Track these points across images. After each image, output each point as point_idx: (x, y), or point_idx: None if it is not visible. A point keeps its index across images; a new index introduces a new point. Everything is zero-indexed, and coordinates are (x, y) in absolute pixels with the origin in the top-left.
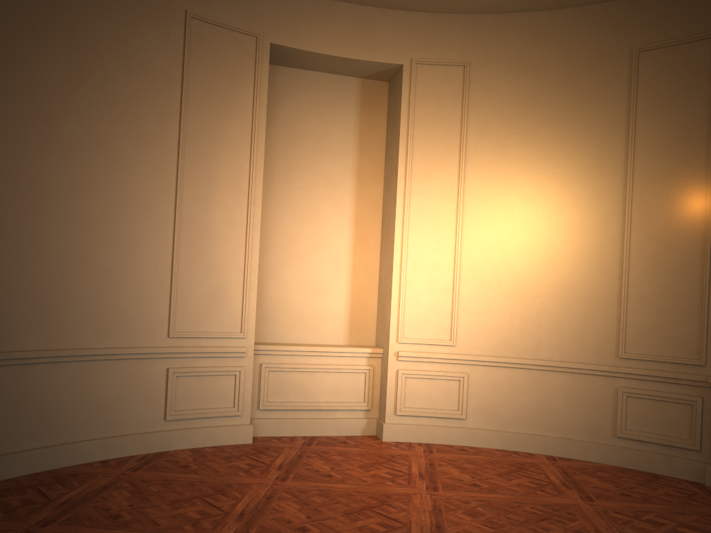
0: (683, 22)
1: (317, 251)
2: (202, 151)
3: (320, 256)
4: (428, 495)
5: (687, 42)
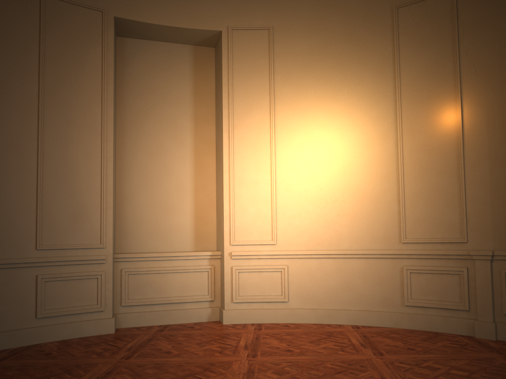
0: None
1: (165, 179)
2: (60, 100)
3: (168, 182)
4: (246, 361)
5: None
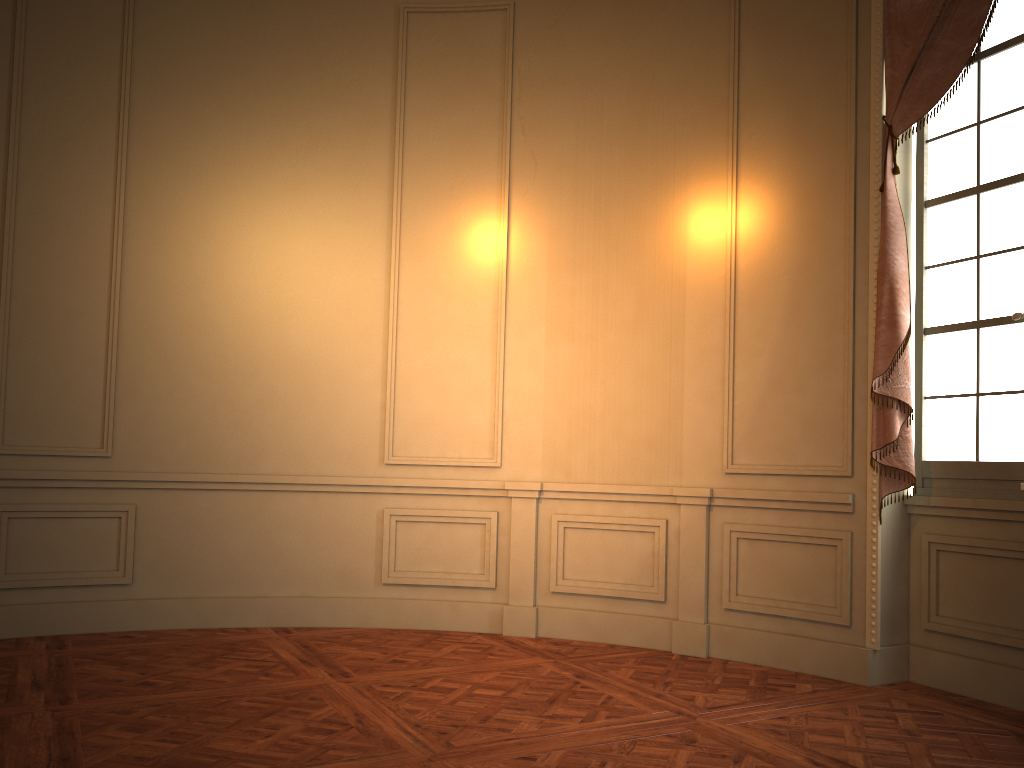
0: None
1: None
2: None
3: None
4: (48, 713)
5: (472, 11)
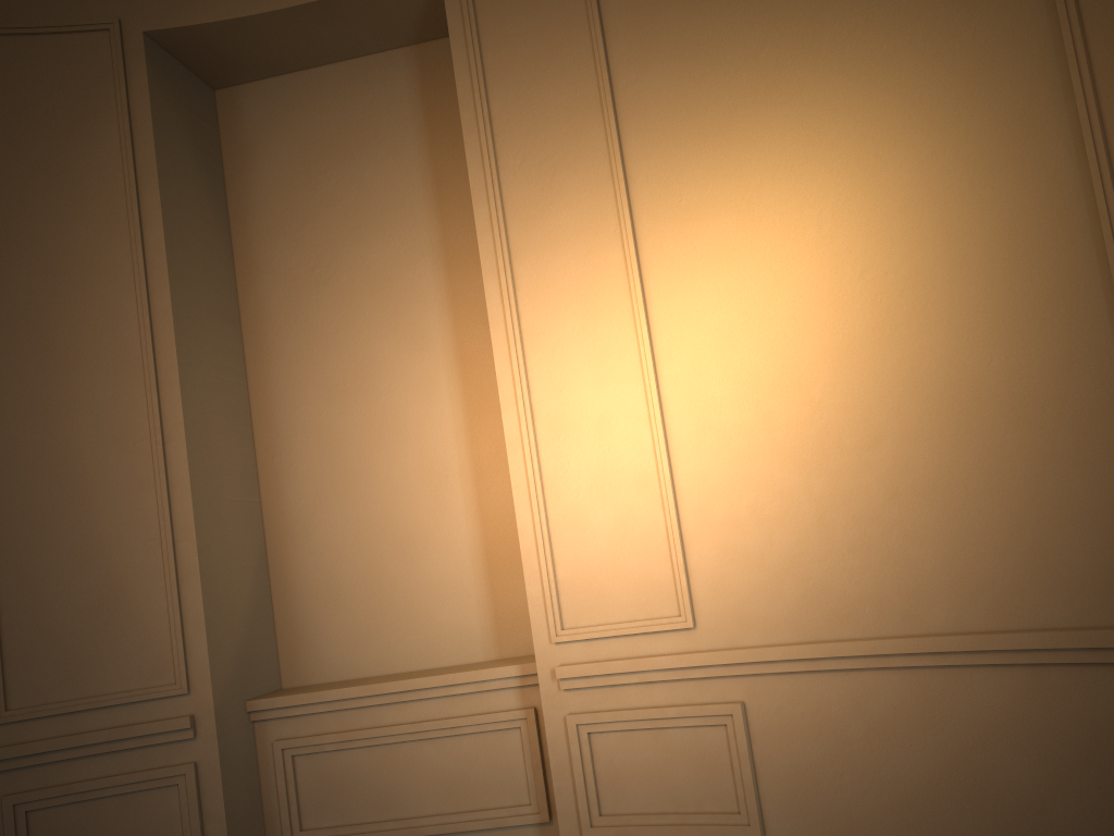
0: None
1: (388, 454)
2: (20, 302)
3: (396, 464)
4: None
5: None
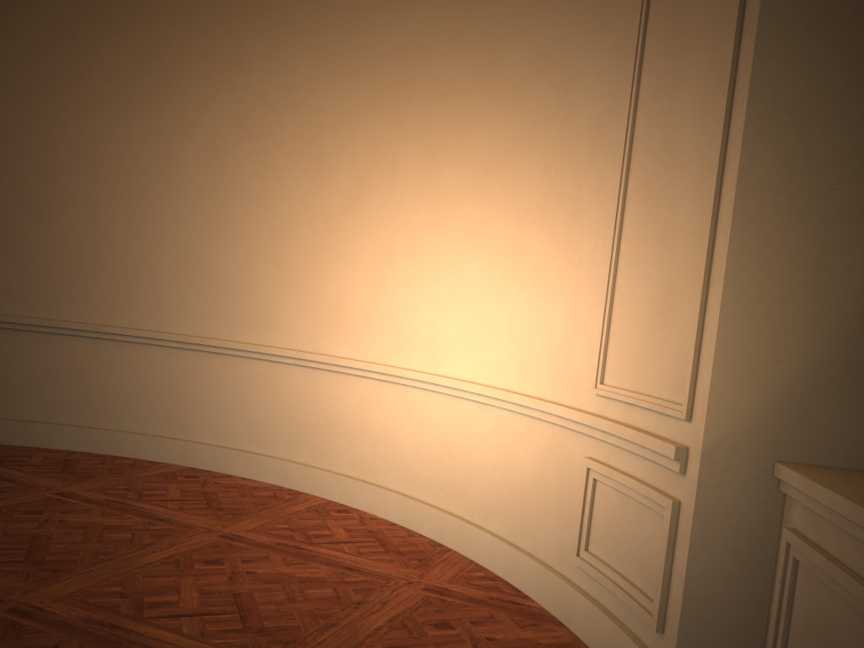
0: None
1: None
2: None
3: None
4: None
5: None
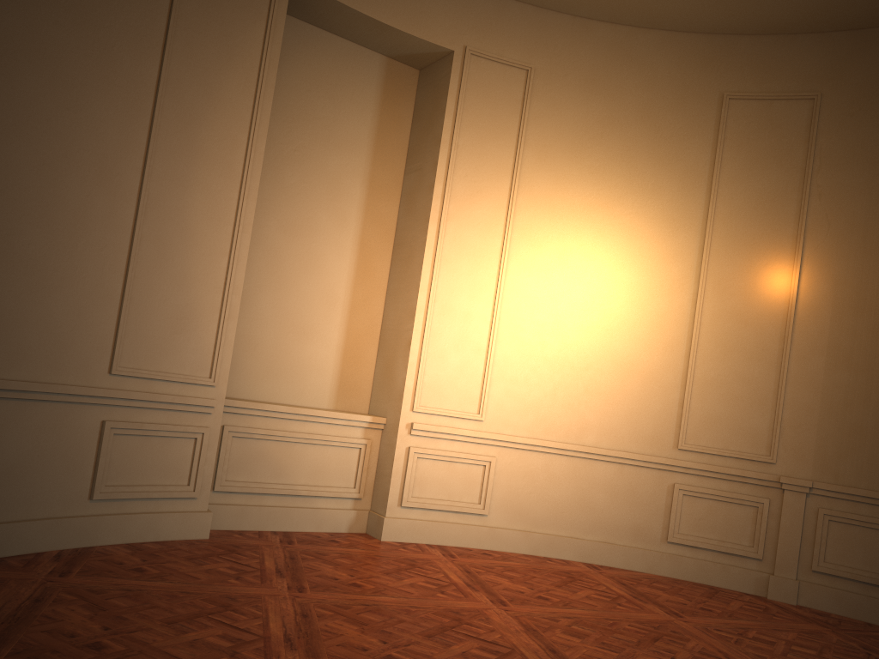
0: (781, 76)
1: (307, 278)
2: (187, 106)
3: (310, 285)
4: (502, 611)
5: (783, 99)
